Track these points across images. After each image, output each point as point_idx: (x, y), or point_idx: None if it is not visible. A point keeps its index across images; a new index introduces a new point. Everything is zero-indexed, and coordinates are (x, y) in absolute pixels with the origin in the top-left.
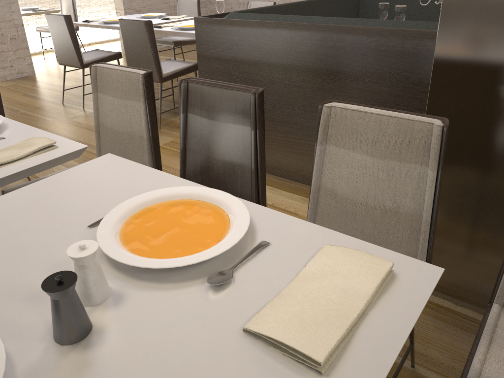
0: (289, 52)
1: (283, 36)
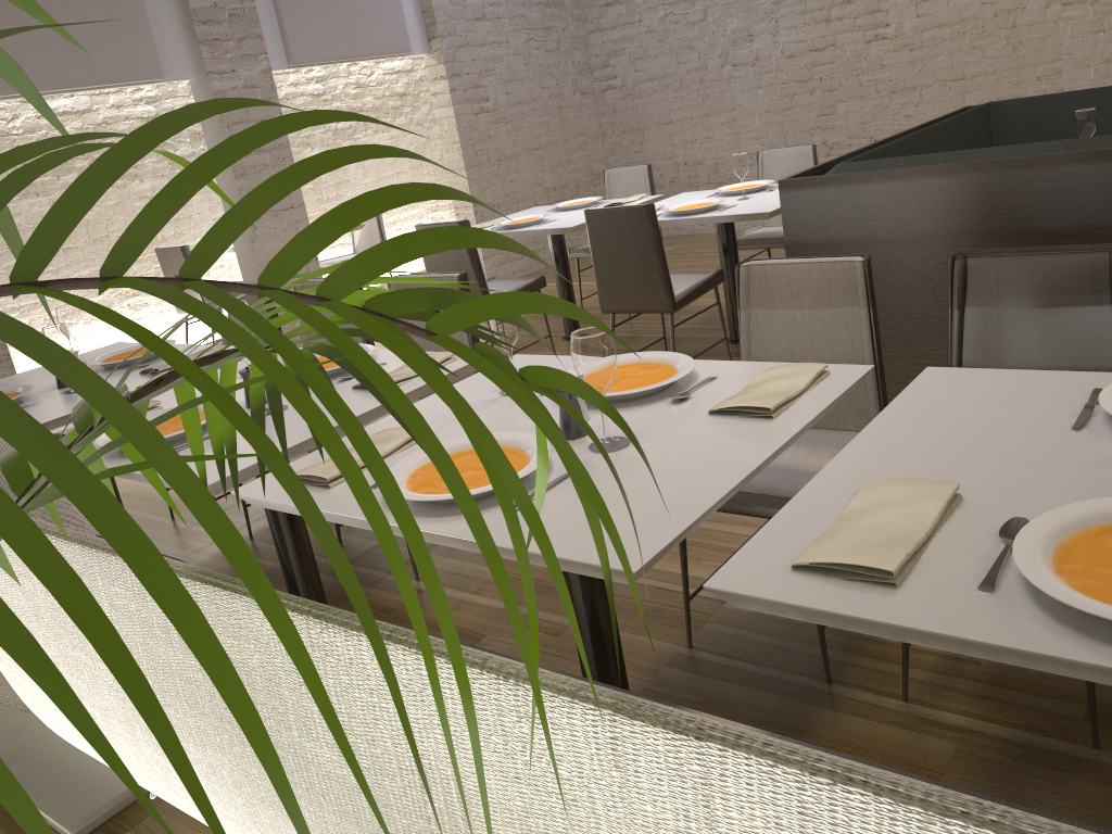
0: (989, 210)
1: (976, 185)
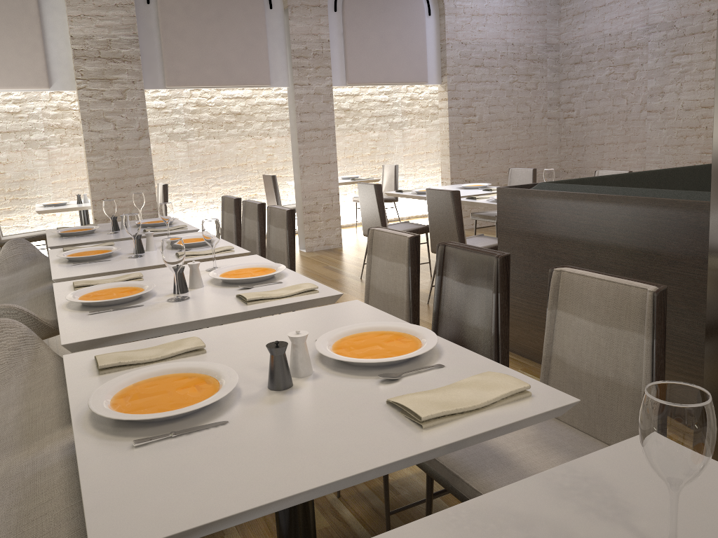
0: (596, 228)
1: (590, 209)
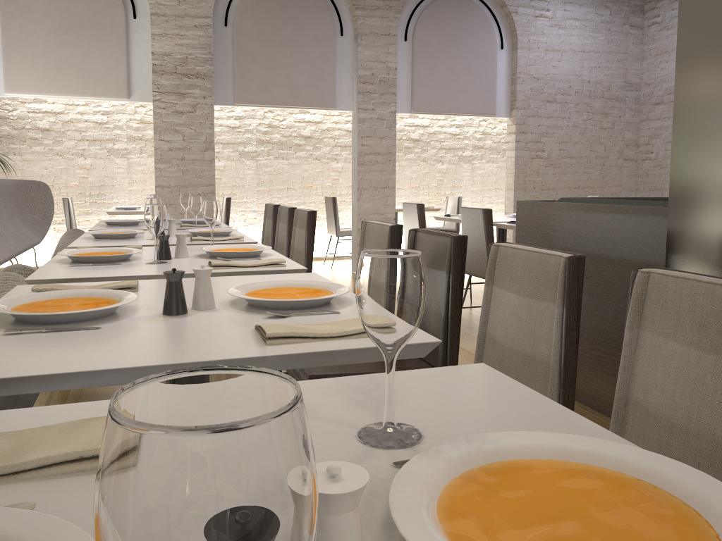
0: (603, 240)
1: (599, 220)
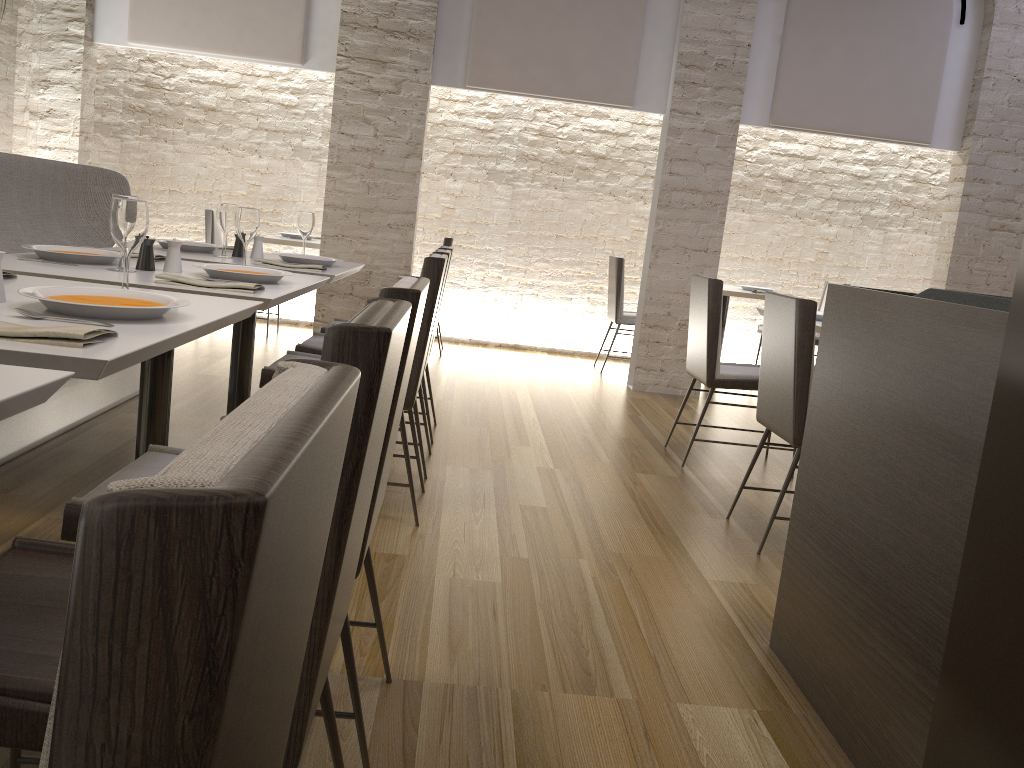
0: (980, 404)
1: (977, 352)
